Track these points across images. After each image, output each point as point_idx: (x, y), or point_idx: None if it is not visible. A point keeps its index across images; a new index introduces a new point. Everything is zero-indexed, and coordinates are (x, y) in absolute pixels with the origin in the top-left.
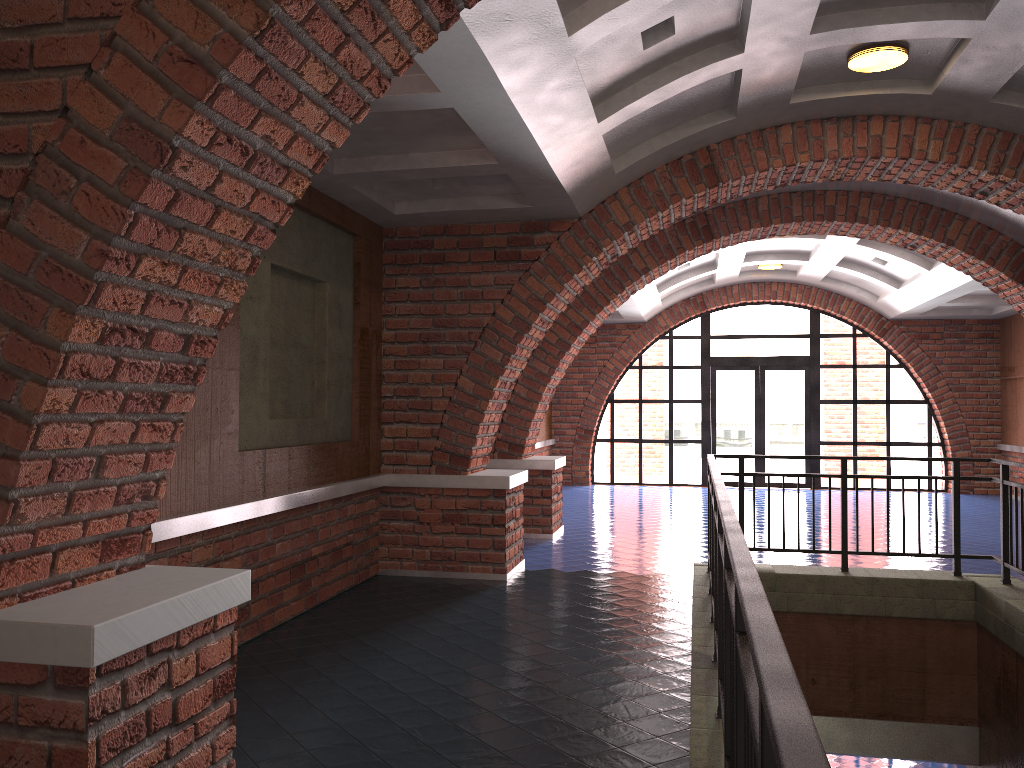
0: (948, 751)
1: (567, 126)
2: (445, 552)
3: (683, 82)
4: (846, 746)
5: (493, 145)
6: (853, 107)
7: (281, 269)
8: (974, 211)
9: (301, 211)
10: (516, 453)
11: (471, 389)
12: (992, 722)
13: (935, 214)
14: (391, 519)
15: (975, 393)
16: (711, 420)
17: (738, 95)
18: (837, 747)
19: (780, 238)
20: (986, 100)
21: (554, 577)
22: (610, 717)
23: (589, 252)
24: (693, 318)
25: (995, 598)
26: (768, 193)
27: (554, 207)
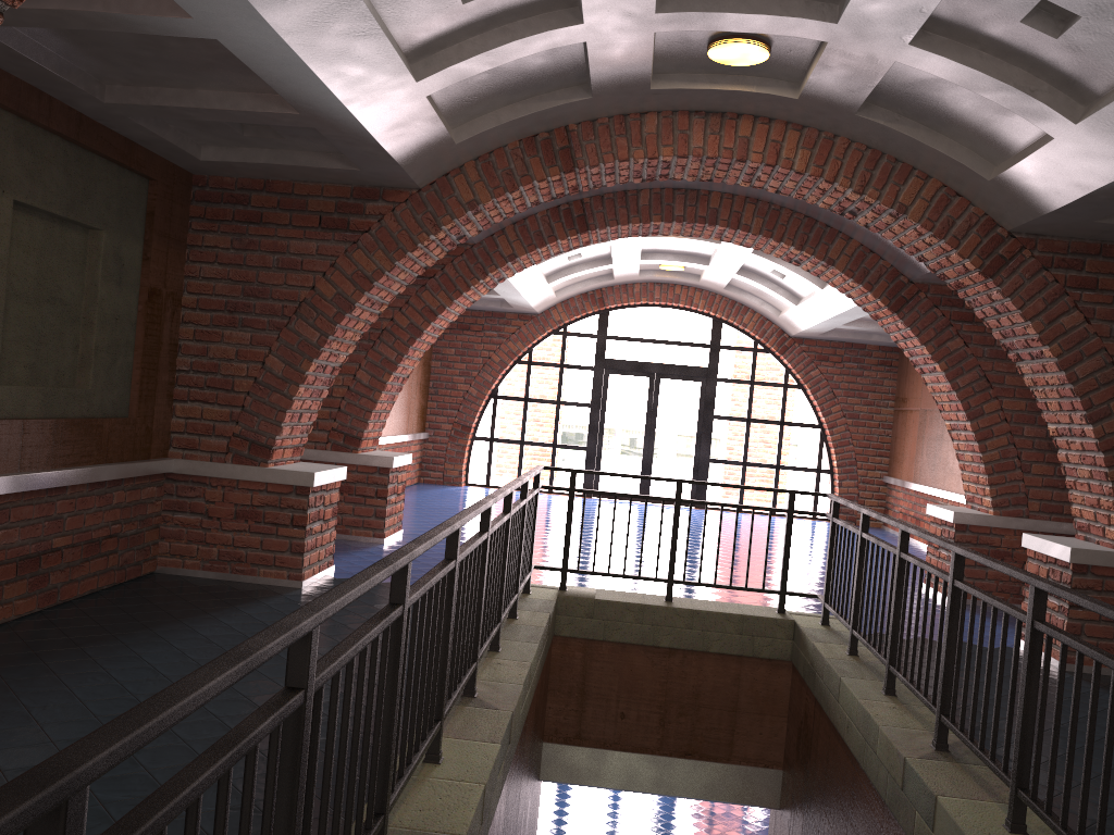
0: (750, 794)
1: (373, 80)
2: (235, 552)
3: (517, 48)
4: (649, 785)
5: (285, 91)
6: (721, 102)
7: (33, 208)
8: (856, 231)
9: (67, 142)
10: (352, 446)
11: (280, 371)
12: (792, 766)
13: (819, 230)
14: (176, 511)
15: (868, 422)
16: (599, 426)
17: (589, 72)
18: (640, 785)
19: (674, 238)
20: (852, 113)
21: None
22: (322, 754)
23: (426, 229)
24: (590, 315)
25: (807, 639)
26: (650, 187)
27: (385, 173)
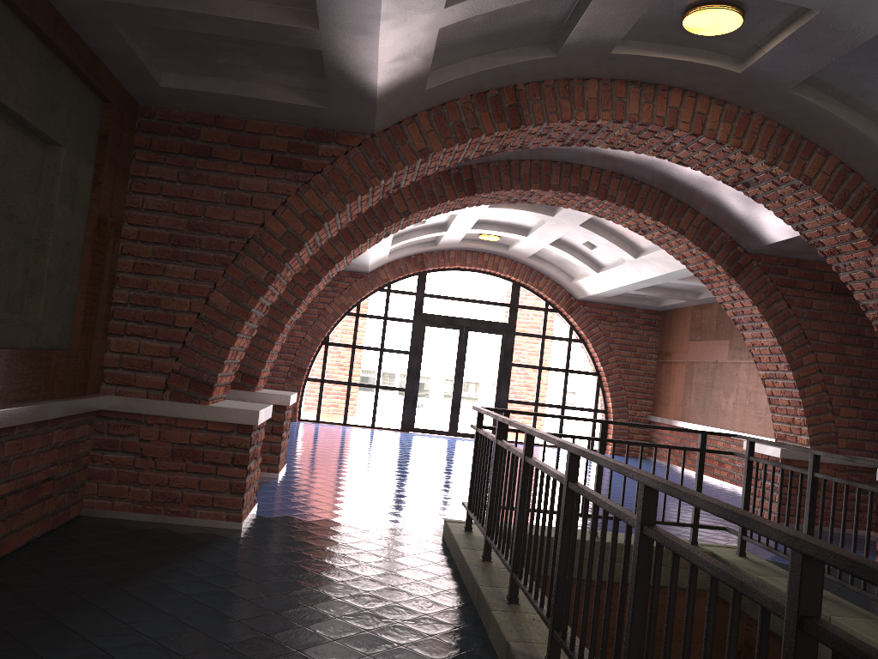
0: None
1: None
2: (170, 493)
3: None
4: None
5: None
6: (661, 73)
7: (3, 109)
8: (708, 206)
9: (41, 42)
10: (249, 385)
11: (225, 307)
12: None
13: (672, 204)
14: (106, 450)
15: (636, 371)
16: (416, 371)
17: (574, 26)
18: None
19: (515, 209)
20: (786, 89)
21: (295, 527)
22: None
23: (379, 174)
24: (411, 275)
25: (743, 572)
26: (532, 158)
27: (352, 114)
